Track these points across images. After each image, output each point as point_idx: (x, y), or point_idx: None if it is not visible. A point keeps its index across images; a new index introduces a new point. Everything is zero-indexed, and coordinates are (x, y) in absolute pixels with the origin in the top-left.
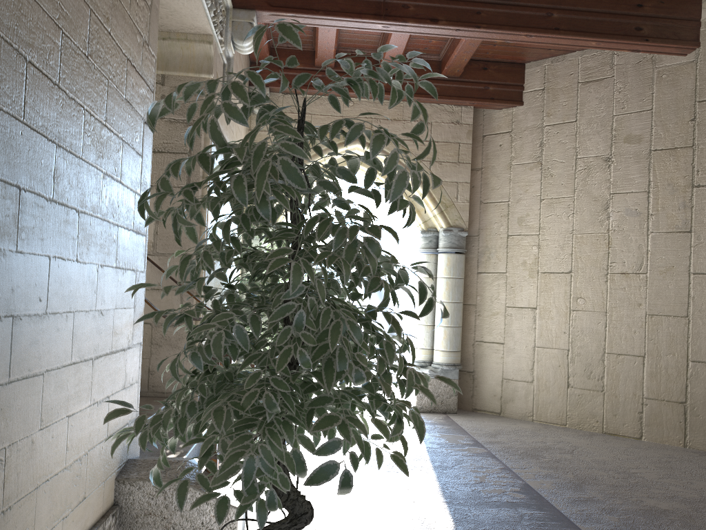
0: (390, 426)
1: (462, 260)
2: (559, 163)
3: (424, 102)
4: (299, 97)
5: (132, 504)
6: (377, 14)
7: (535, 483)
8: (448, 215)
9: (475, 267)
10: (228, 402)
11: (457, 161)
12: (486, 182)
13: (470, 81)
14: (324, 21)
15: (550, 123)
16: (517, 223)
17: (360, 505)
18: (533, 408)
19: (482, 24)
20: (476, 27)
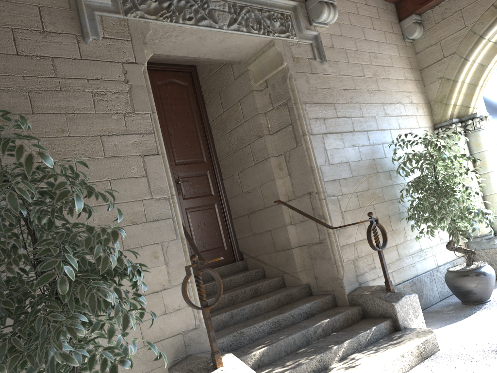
0: None
1: None
2: None
3: None
4: (445, 3)
5: None
6: None
7: None
8: None
9: None
10: None
11: None
12: None
13: None
14: None
15: None
16: None
17: None
18: None
19: None
20: None
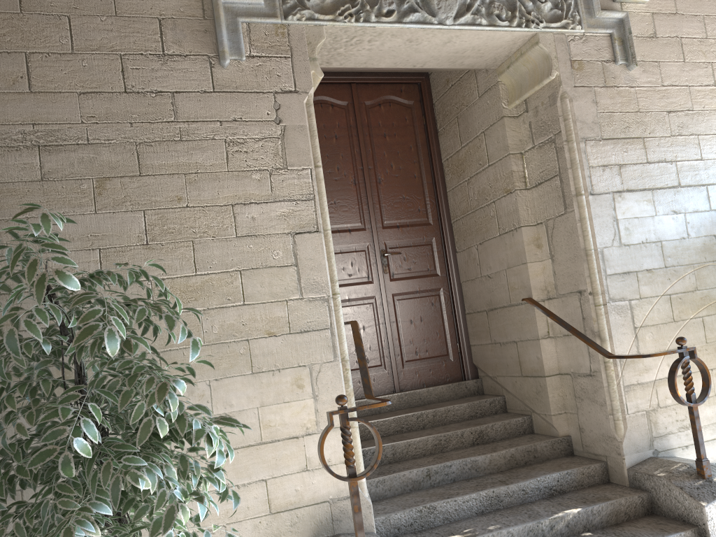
0: None
1: None
2: None
3: None
4: None
5: None
6: None
7: None
8: None
9: None
10: None
11: None
12: None
13: None
14: None
15: None
16: None
17: None
18: None
19: None
20: None
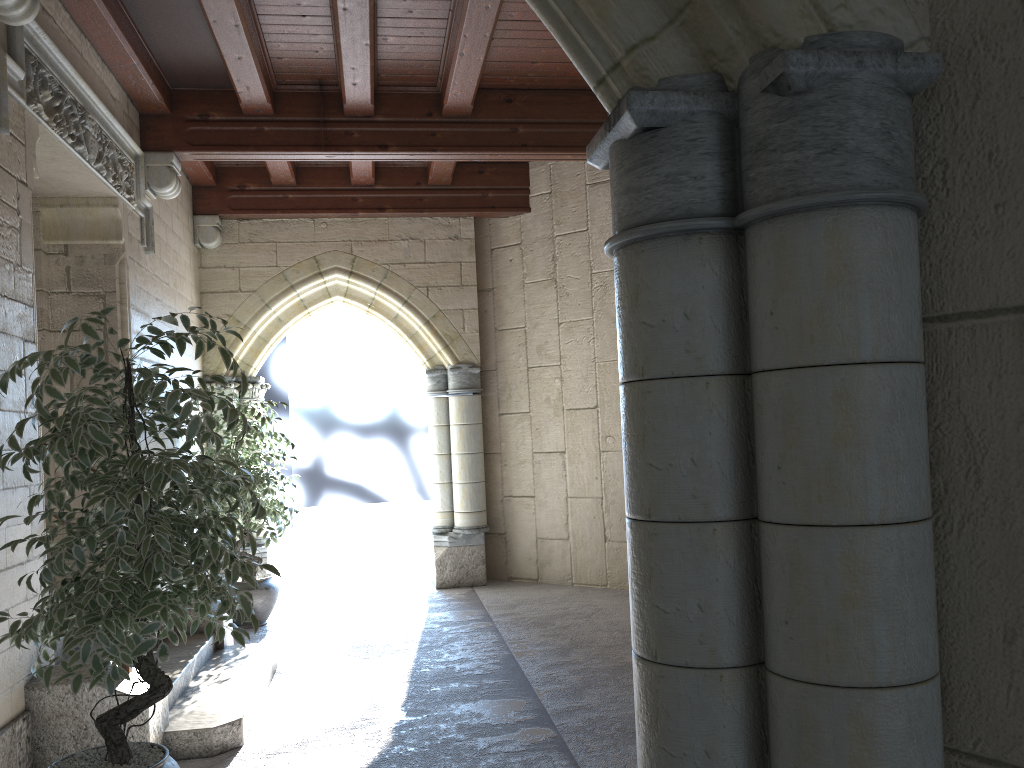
0: (395, 609)
1: (476, 402)
2: (574, 279)
3: (413, 216)
4: (259, 223)
5: (44, 707)
6: (317, 144)
7: (521, 653)
8: (455, 350)
9: (496, 408)
10: (72, 603)
11: (460, 284)
12: (499, 305)
13: (465, 188)
14: (257, 156)
15: (561, 233)
16: (536, 353)
17: (315, 694)
18: (572, 569)
19: (439, 147)
20: (431, 151)
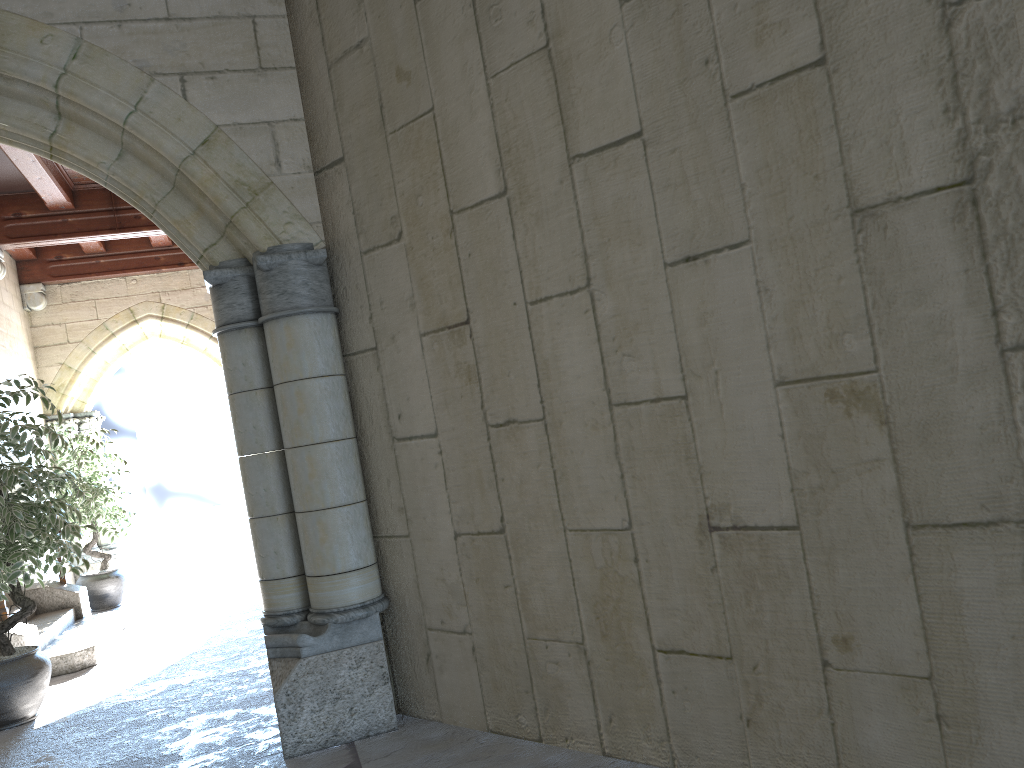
0: (227, 581)
1: None
2: None
3: None
4: (78, 285)
5: None
6: (113, 228)
7: None
8: None
9: None
10: None
11: None
12: None
13: None
14: (65, 241)
15: None
16: None
17: (153, 634)
18: None
19: None
20: None
